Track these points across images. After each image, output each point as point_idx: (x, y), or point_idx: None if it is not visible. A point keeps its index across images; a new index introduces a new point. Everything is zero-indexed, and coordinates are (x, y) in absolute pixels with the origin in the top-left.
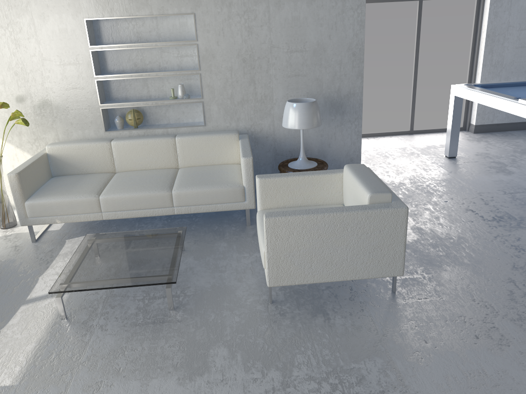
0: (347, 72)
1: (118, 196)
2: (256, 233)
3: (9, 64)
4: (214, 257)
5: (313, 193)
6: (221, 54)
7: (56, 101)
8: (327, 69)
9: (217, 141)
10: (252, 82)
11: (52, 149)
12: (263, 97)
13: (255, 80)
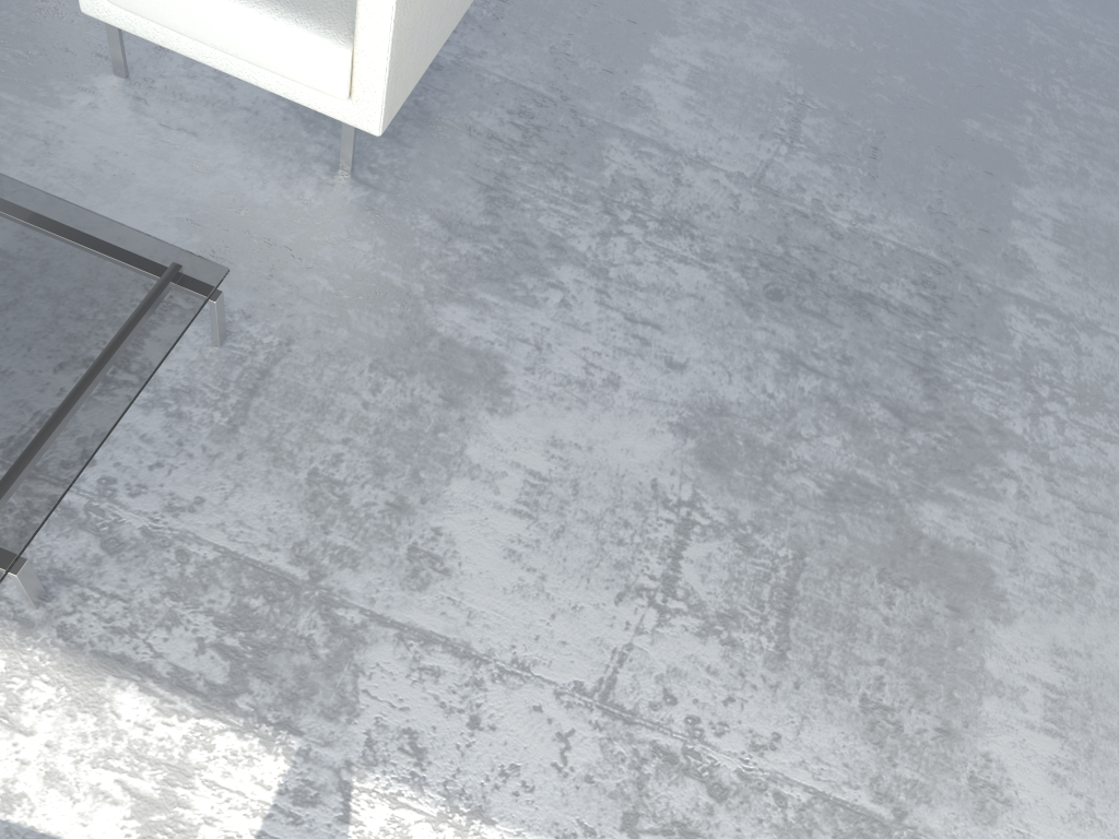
0: None
1: None
2: None
3: None
4: (23, 158)
5: None
6: None
7: None
8: None
9: None
10: None
11: None
12: None
13: None
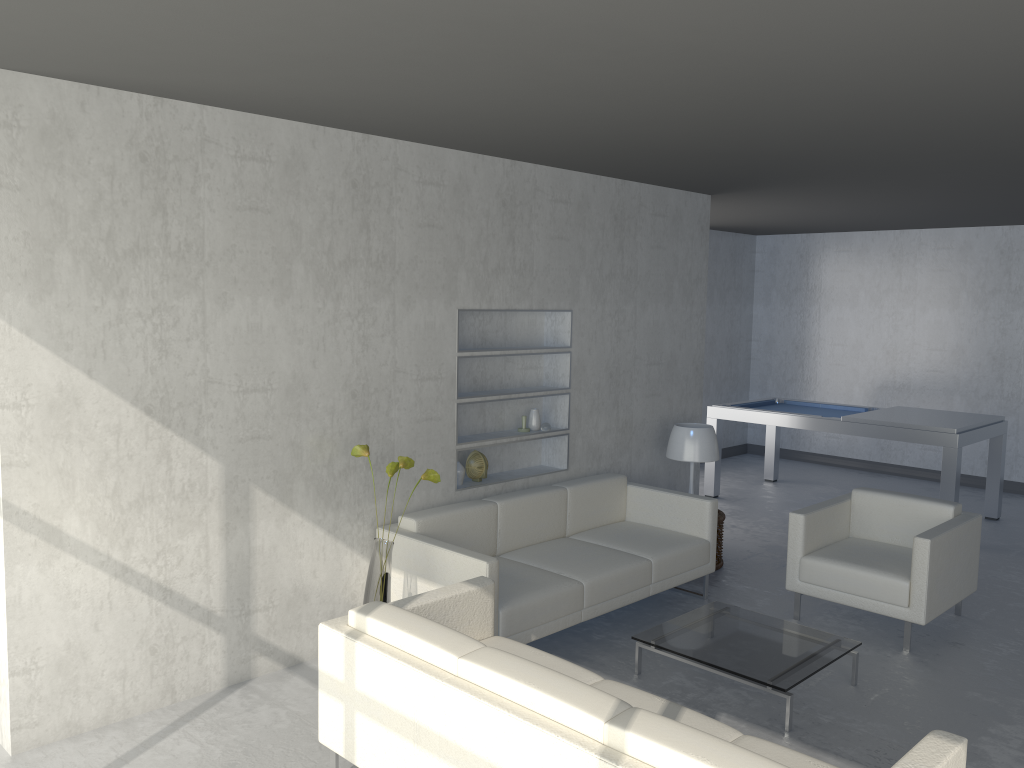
0: (691, 390)
1: (604, 577)
2: (733, 603)
3: (347, 379)
4: None
5: (834, 527)
6: (591, 366)
7: (401, 442)
8: (677, 386)
9: (609, 488)
10: (615, 404)
11: (425, 524)
12: (624, 425)
13: (619, 401)
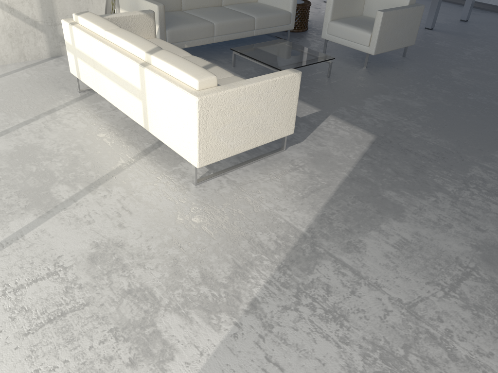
0: None
1: (226, 23)
2: (299, 45)
3: None
4: None
5: (352, 9)
6: None
7: None
8: None
9: None
10: None
11: None
12: None
13: None
